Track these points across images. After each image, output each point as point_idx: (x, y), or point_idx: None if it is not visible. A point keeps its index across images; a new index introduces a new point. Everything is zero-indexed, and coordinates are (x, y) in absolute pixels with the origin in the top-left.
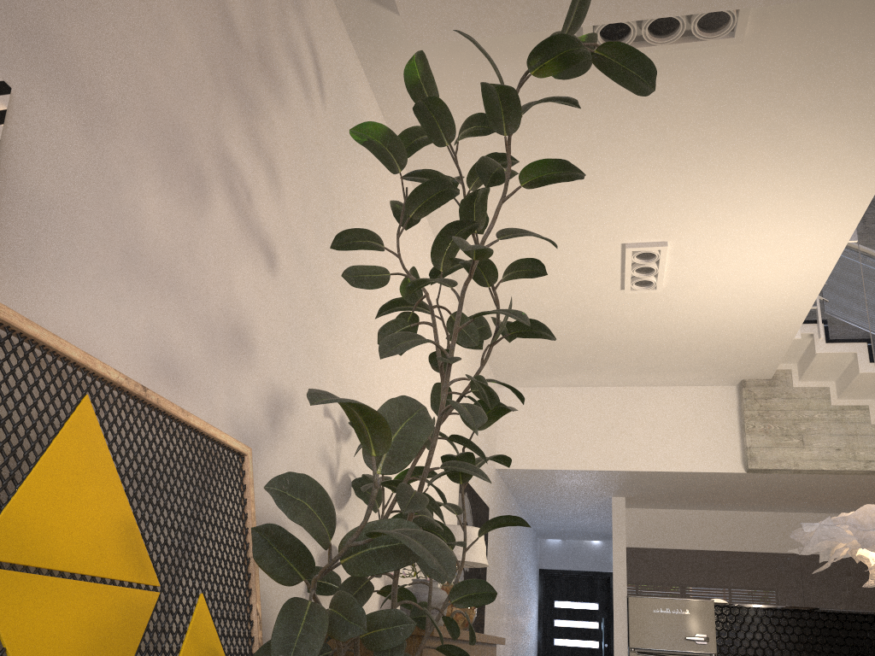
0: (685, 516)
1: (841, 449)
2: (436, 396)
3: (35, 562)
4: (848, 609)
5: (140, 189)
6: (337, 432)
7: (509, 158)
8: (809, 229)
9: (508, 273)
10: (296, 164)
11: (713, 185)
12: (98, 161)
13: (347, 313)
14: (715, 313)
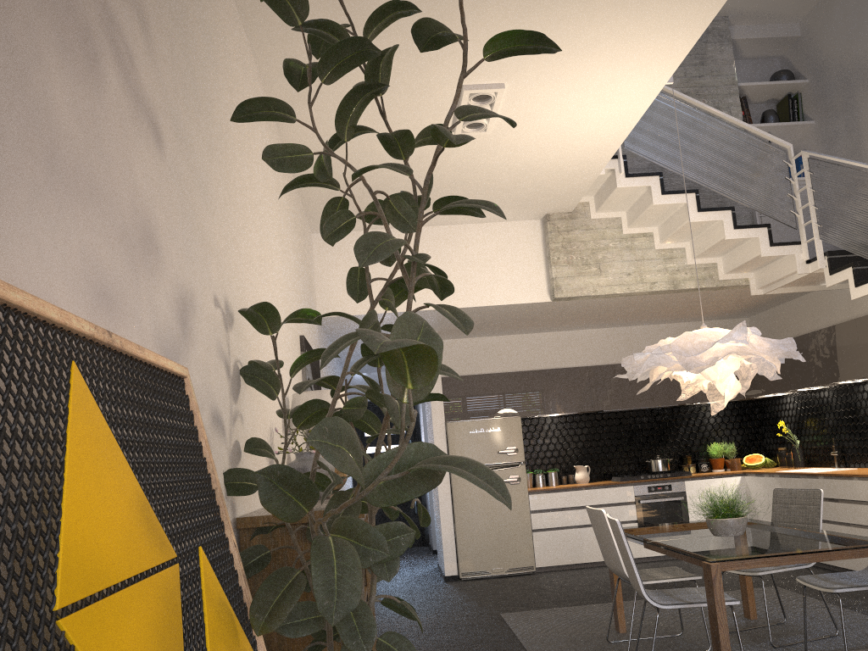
0: (489, 342)
1: (631, 274)
2: (352, 281)
3: (99, 586)
4: (627, 408)
5: (45, 69)
6: (225, 321)
7: (464, 23)
8: (636, 71)
9: (417, 142)
10: (159, 8)
11: (558, 26)
12: (3, 37)
13: (216, 185)
14: (535, 153)
